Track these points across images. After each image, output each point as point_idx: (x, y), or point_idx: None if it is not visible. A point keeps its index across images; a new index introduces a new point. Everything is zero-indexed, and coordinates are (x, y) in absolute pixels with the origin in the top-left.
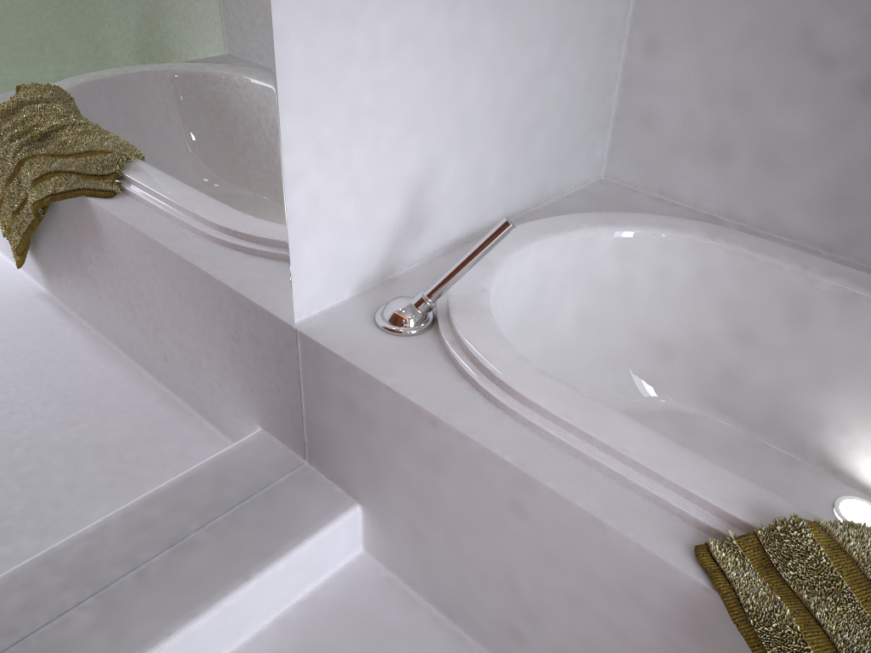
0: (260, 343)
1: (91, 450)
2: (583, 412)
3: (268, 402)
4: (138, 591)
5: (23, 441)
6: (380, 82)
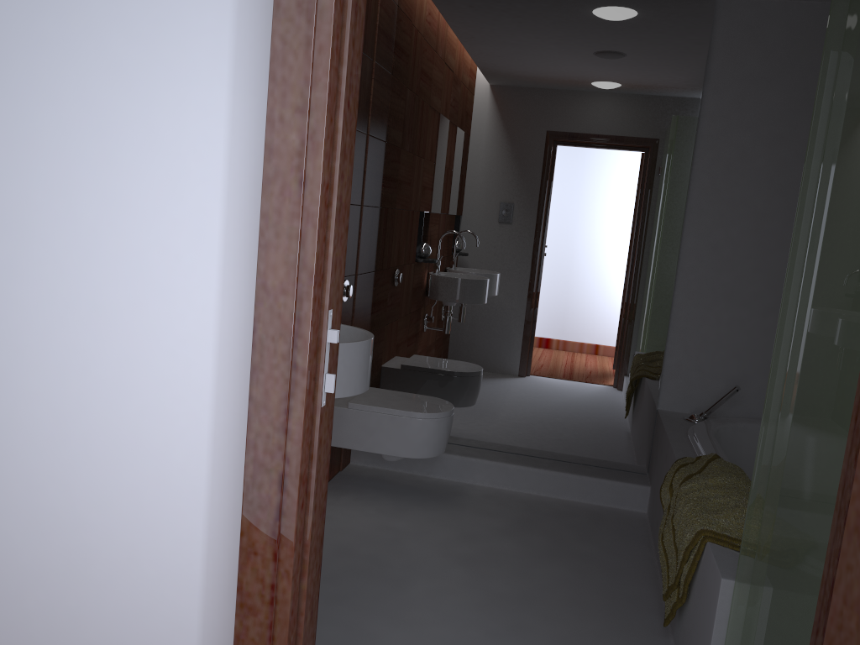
0: (640, 405)
1: (572, 405)
2: (704, 436)
3: (637, 432)
4: (565, 465)
5: (557, 389)
6: (719, 333)
